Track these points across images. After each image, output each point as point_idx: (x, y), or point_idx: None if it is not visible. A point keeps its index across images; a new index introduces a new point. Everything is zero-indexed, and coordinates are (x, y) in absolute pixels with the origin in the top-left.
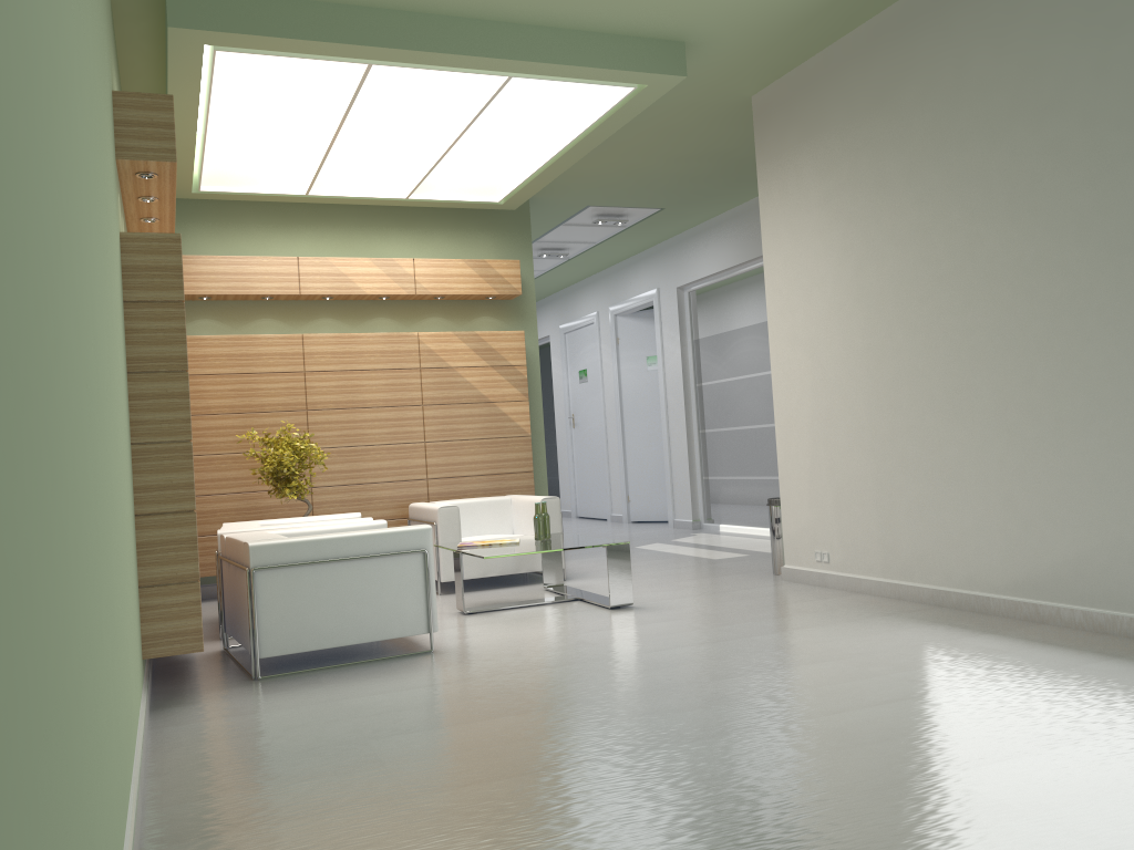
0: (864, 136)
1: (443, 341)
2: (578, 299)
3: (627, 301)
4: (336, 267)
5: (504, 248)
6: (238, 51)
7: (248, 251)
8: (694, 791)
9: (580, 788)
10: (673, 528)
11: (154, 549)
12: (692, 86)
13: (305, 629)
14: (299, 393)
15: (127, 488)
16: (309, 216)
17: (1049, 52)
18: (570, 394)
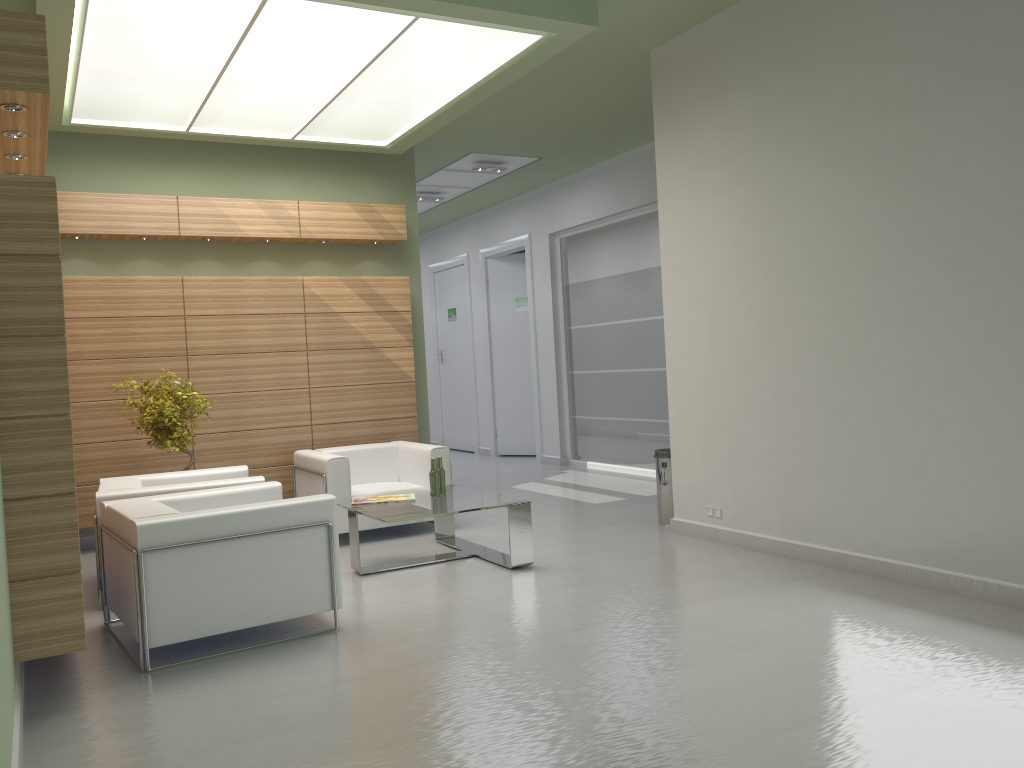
0: (773, 97)
1: (328, 286)
2: (448, 240)
3: (498, 245)
4: (217, 208)
5: (388, 192)
6: None
7: (123, 188)
8: None
9: None
10: (541, 463)
11: (27, 538)
12: (595, 38)
13: (199, 613)
14: (179, 338)
15: None
16: (188, 153)
17: (984, 20)
18: (439, 331)
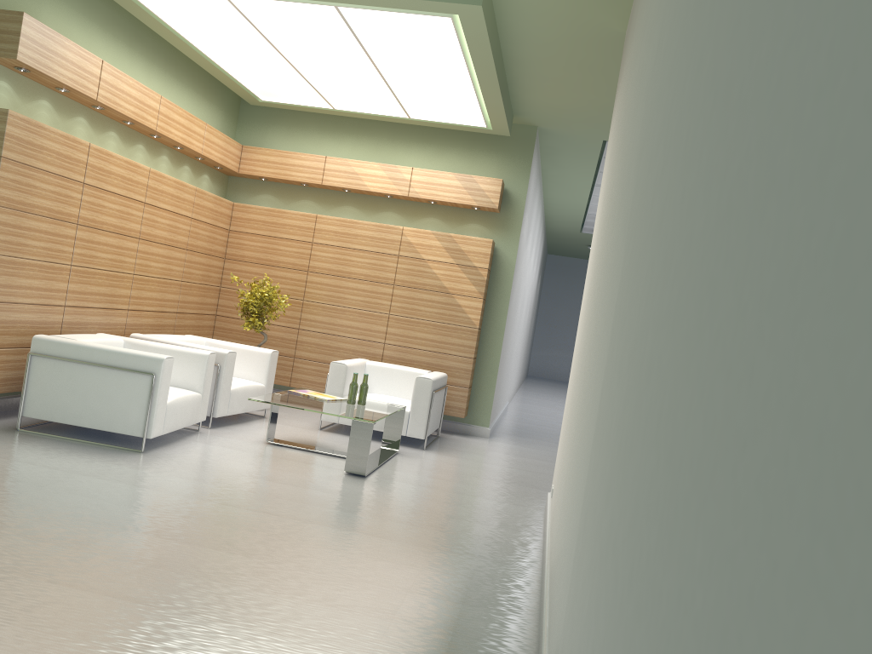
0: (626, 67)
1: (421, 237)
2: None
3: None
4: (351, 167)
5: (504, 169)
6: None
7: (306, 149)
8: None
9: None
10: None
11: None
12: (553, 20)
13: (56, 405)
14: (305, 258)
15: None
16: (354, 127)
17: None
18: None
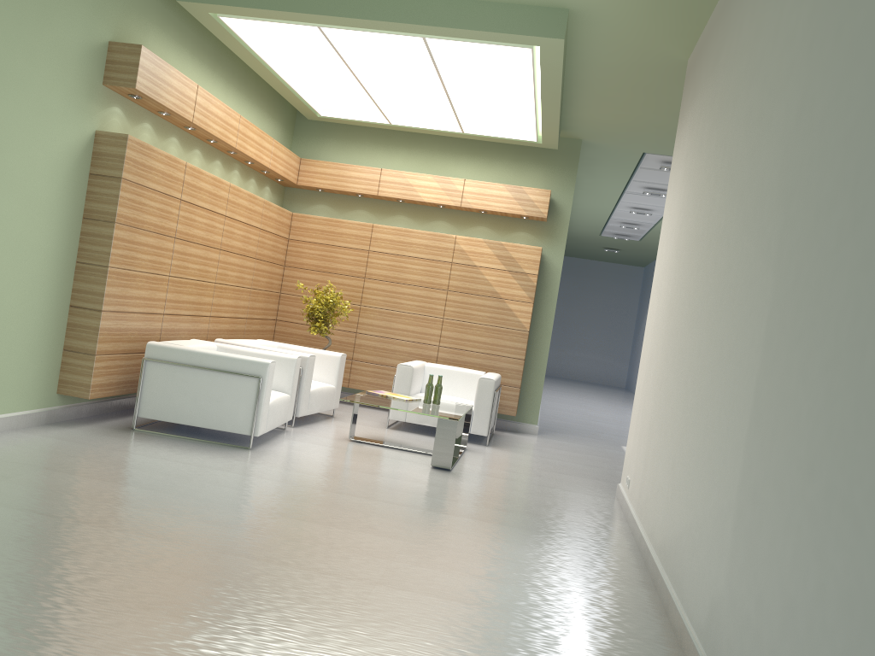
0: (705, 99)
1: (474, 245)
2: None
3: None
4: (406, 179)
5: (551, 180)
6: (231, 17)
7: (359, 161)
8: (29, 551)
9: (6, 525)
10: None
11: (75, 329)
12: (621, 49)
13: (169, 406)
14: (362, 265)
15: (12, 282)
16: (406, 140)
17: (765, 15)
18: None
